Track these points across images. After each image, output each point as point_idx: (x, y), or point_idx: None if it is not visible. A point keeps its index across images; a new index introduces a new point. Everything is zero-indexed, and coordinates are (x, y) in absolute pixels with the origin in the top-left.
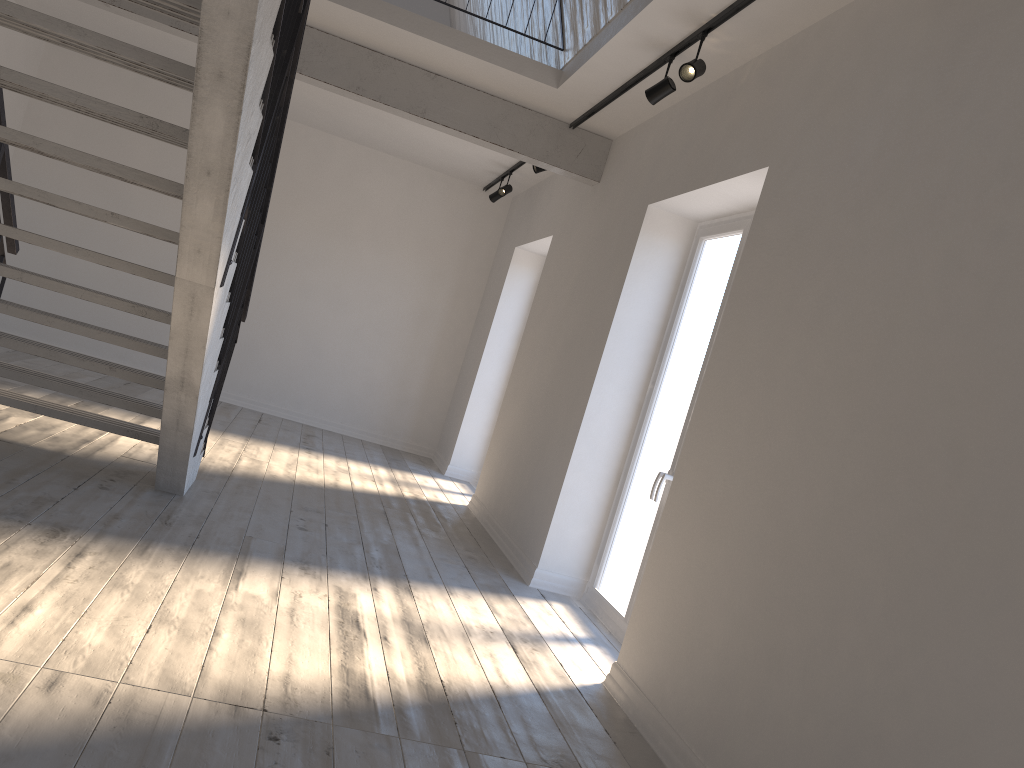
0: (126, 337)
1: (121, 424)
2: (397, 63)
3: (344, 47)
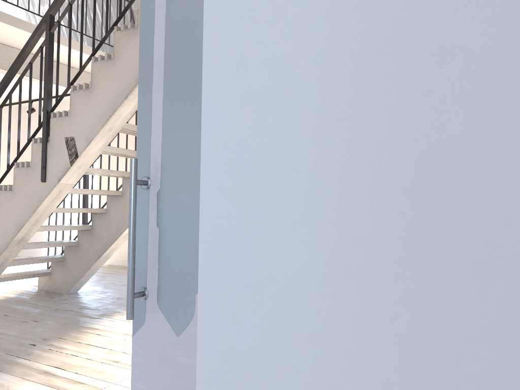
0: (63, 225)
1: (20, 274)
2: (55, 63)
3: (31, 57)
